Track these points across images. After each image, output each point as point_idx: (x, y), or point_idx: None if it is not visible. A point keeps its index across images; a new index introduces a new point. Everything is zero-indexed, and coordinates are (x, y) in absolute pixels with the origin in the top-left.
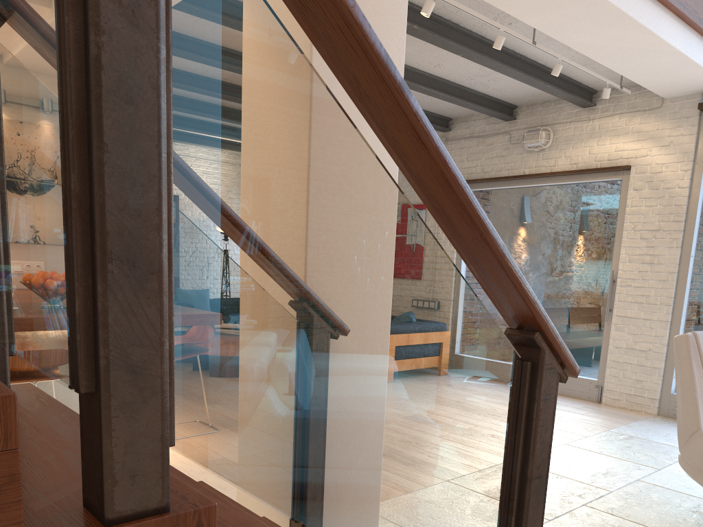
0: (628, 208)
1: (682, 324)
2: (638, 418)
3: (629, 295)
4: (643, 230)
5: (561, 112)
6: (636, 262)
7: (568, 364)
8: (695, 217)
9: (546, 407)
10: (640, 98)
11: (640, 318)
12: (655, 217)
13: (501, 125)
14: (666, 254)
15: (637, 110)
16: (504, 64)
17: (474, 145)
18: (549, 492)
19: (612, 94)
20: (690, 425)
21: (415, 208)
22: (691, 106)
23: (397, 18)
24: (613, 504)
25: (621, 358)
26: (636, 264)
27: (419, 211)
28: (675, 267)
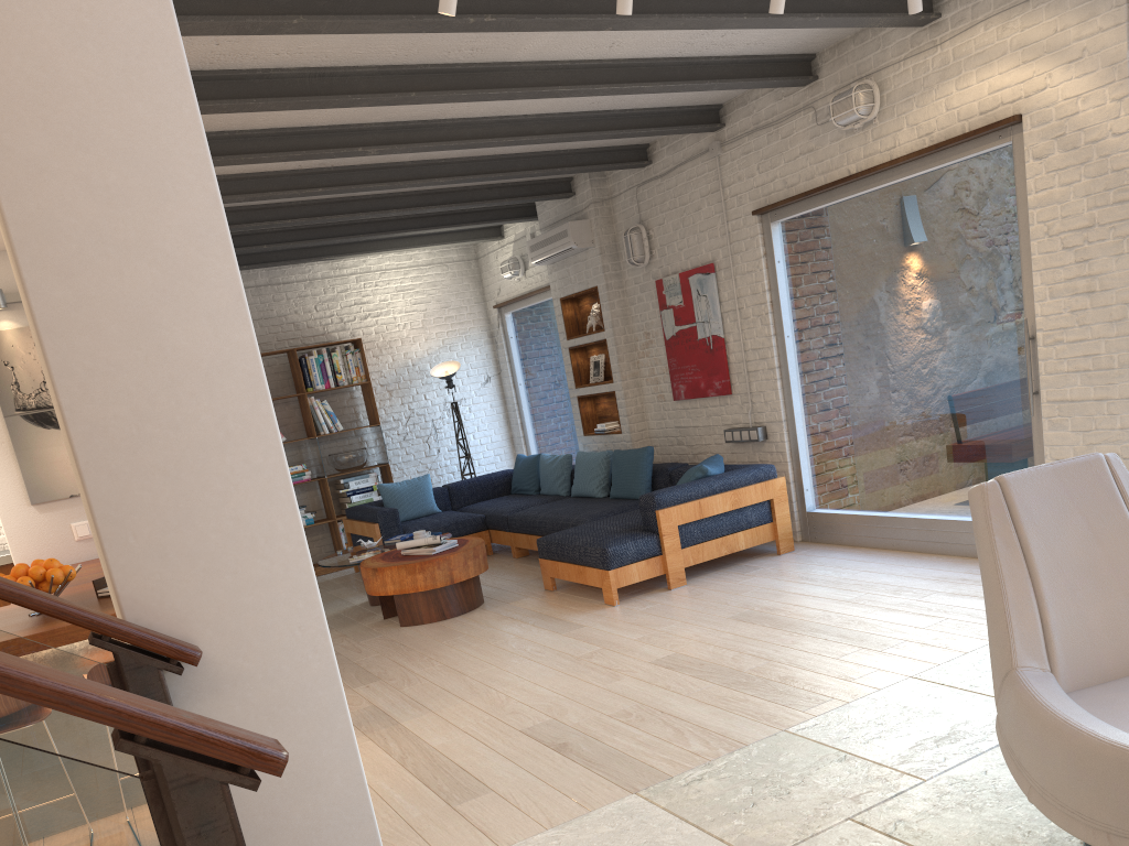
0: (1031, 197)
1: None
2: None
3: (1062, 359)
4: (1065, 232)
5: (888, 45)
6: (1063, 295)
7: (239, 763)
8: None
9: (209, 845)
10: None
11: (1090, 400)
12: (1082, 202)
13: (798, 96)
14: (1113, 270)
15: (1013, 5)
16: (701, 14)
17: (764, 141)
18: (803, 795)
19: None
20: (1000, 660)
21: (699, 273)
22: None
23: (177, 125)
24: (909, 809)
25: None
26: (1063, 299)
27: (705, 278)
28: None
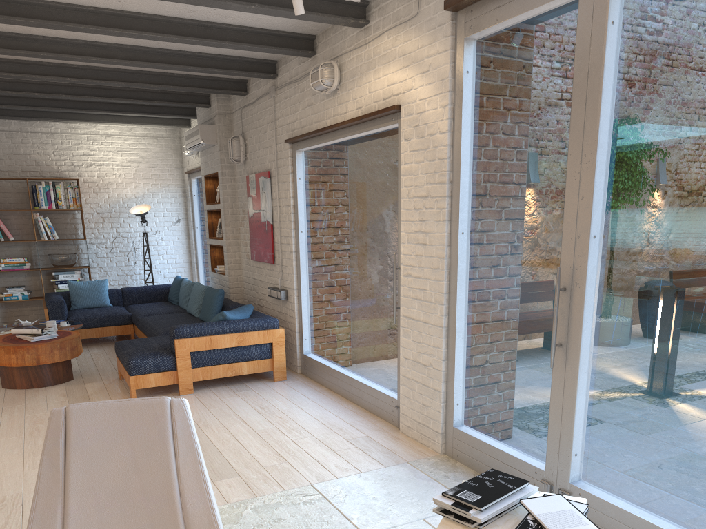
0: (402, 167)
1: (459, 330)
2: (403, 459)
3: (410, 288)
4: (415, 197)
5: (346, 38)
6: (412, 242)
7: None
8: (459, 176)
9: None
10: (402, 4)
11: (421, 321)
12: (424, 177)
13: (307, 64)
14: (435, 232)
15: (400, 23)
16: None
17: (293, 92)
18: None
19: (380, 3)
20: None
21: (263, 176)
22: (443, 7)
23: None
24: None
25: (410, 373)
26: (413, 245)
27: (265, 180)
28: (443, 249)
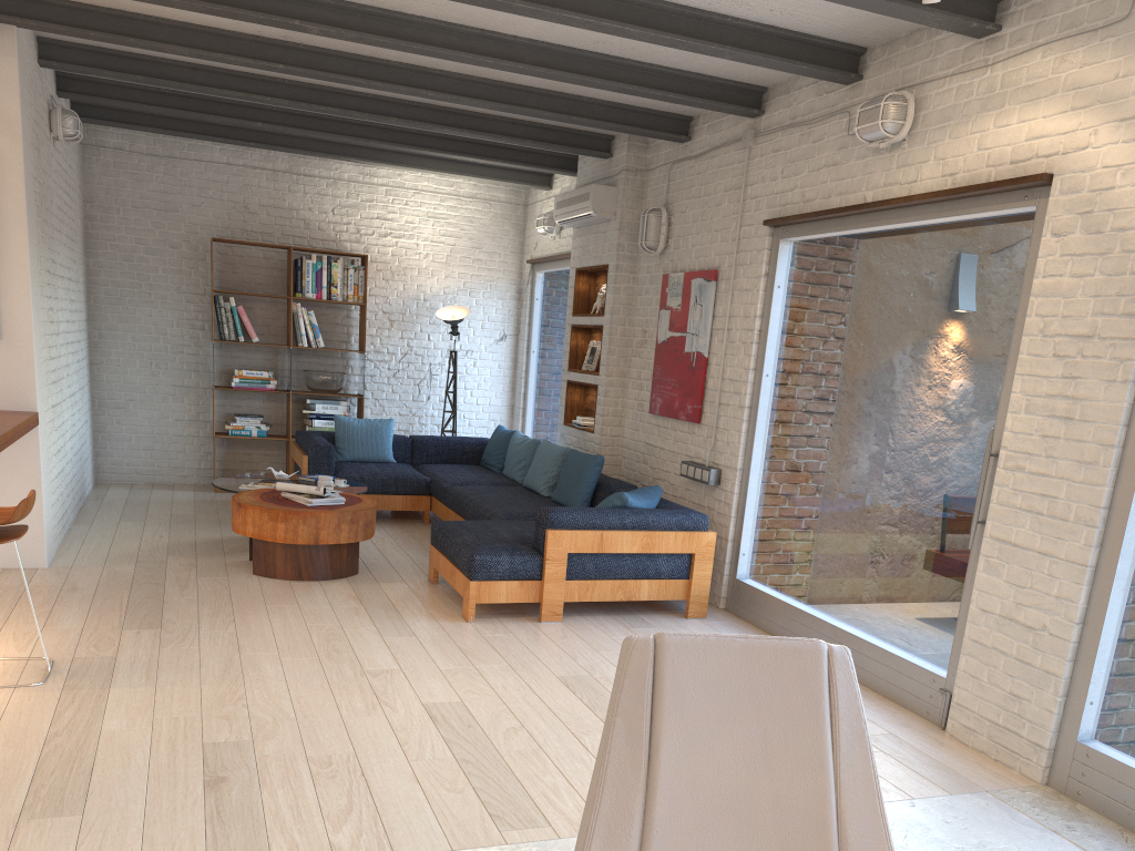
0: (1037, 281)
1: (1121, 576)
2: (976, 785)
3: (1018, 491)
4: (1061, 335)
5: (939, 54)
6: (1038, 413)
7: None
8: None
9: None
10: None
11: (1034, 550)
12: (1089, 303)
13: (838, 96)
14: (1100, 399)
15: (1079, 32)
16: None
17: (795, 142)
18: None
19: None
20: None
21: (701, 277)
22: None
23: None
24: None
25: (989, 637)
26: (1038, 418)
27: (706, 284)
28: (1115, 432)
